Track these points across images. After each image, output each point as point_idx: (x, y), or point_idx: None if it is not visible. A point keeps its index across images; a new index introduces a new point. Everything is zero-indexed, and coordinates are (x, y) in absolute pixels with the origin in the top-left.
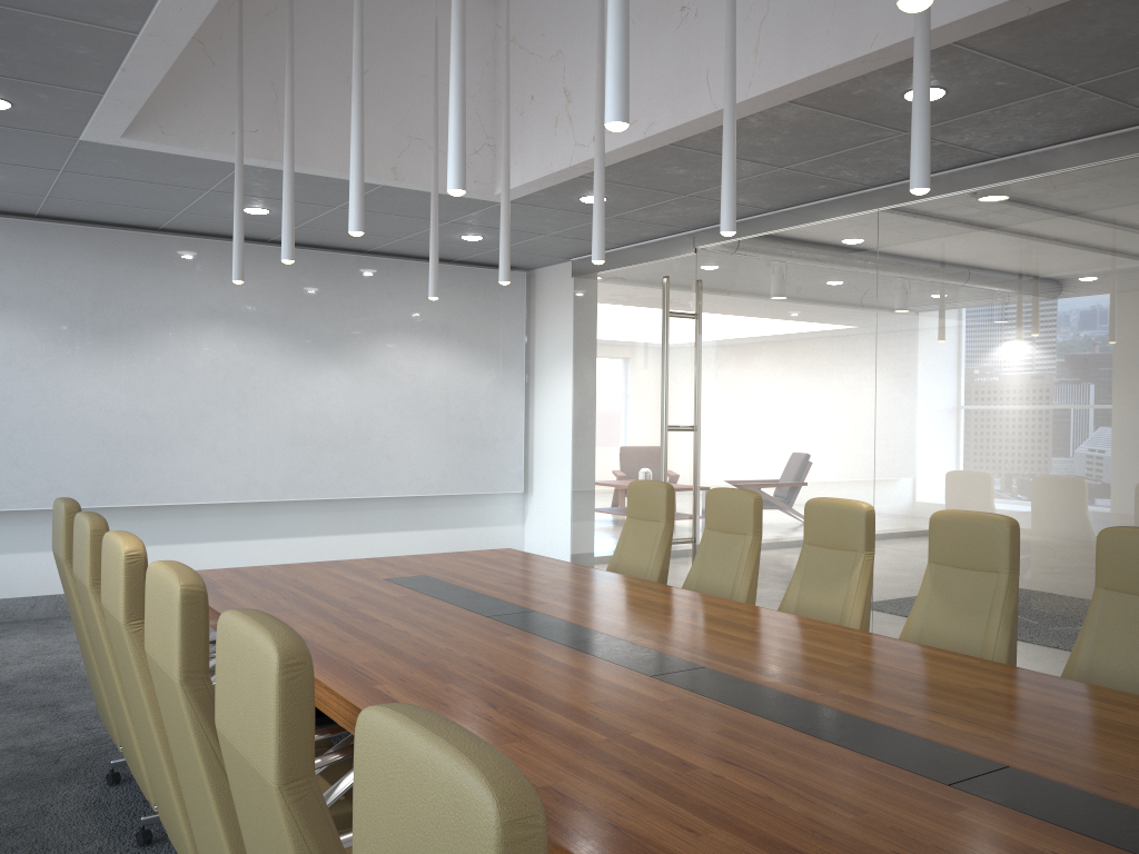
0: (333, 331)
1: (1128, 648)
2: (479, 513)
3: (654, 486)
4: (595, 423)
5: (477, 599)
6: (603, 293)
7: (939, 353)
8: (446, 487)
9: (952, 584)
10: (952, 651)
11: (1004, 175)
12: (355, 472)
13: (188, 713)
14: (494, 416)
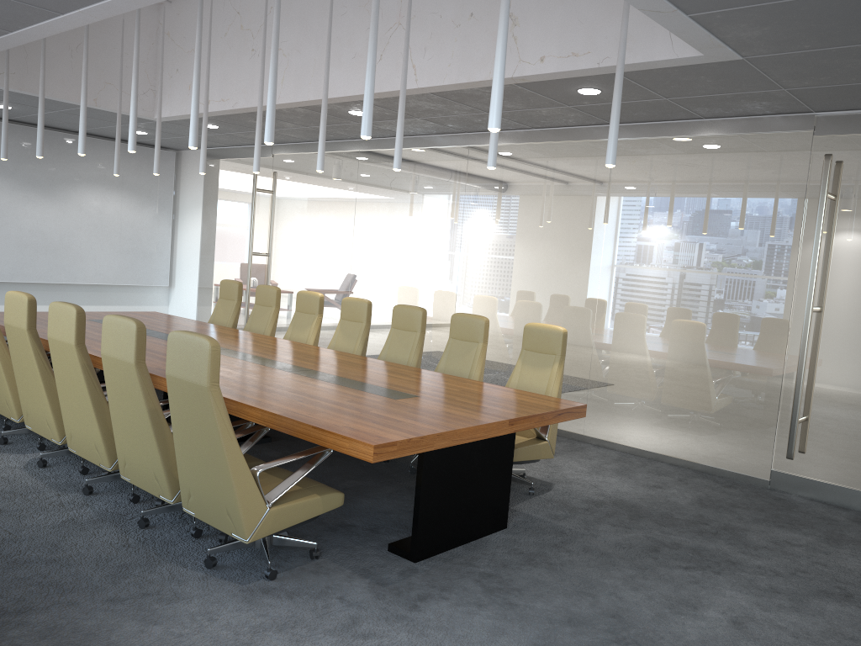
0: (47, 179)
1: (396, 349)
2: (140, 297)
3: (233, 283)
4: (214, 247)
5: None
6: (221, 171)
7: (380, 226)
8: (119, 280)
9: (347, 327)
10: None
11: (410, 144)
12: (59, 267)
13: (29, 340)
14: (151, 239)
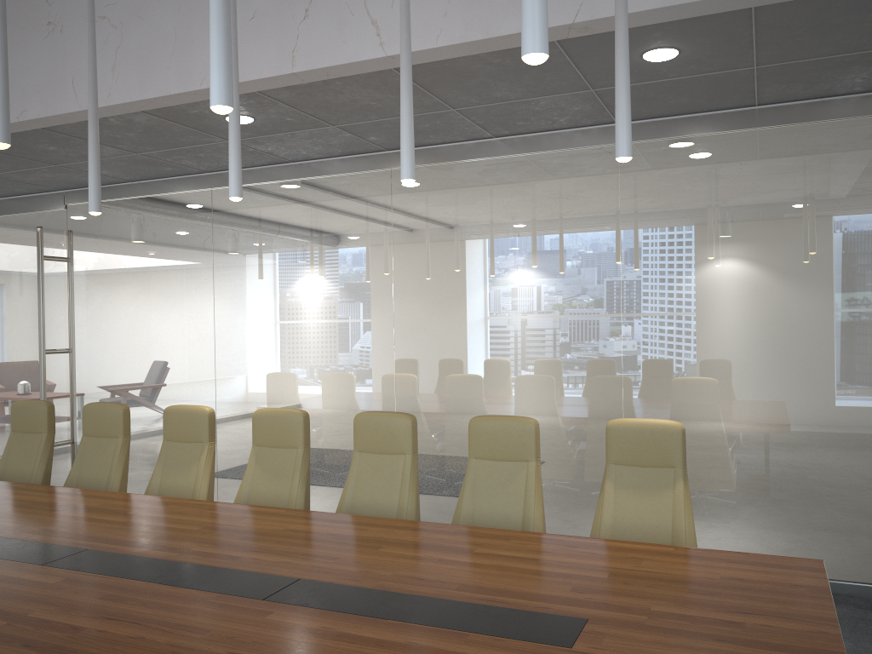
0: None
1: (373, 487)
2: None
3: (36, 404)
4: None
5: None
6: None
7: (258, 293)
8: None
9: (269, 459)
10: (270, 504)
11: (296, 174)
12: None
13: None
14: None
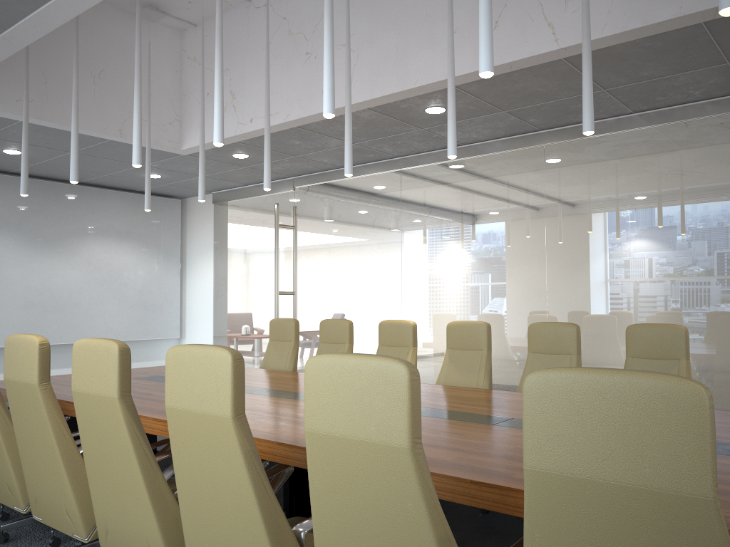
0: (54, 233)
1: None
2: (151, 352)
3: (287, 321)
4: (229, 292)
5: None
6: (234, 213)
7: (435, 246)
8: (130, 335)
9: (459, 358)
10: None
11: (466, 154)
12: (69, 326)
13: (123, 414)
14: (161, 289)
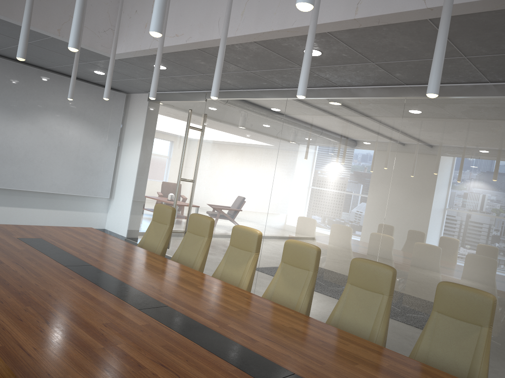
0: (19, 105)
1: (355, 311)
2: (85, 205)
3: (167, 208)
4: (148, 171)
5: (64, 255)
6: (161, 111)
7: (302, 166)
8: (70, 190)
9: (289, 273)
10: (284, 303)
11: (340, 94)
12: (21, 176)
13: None
14: (99, 160)
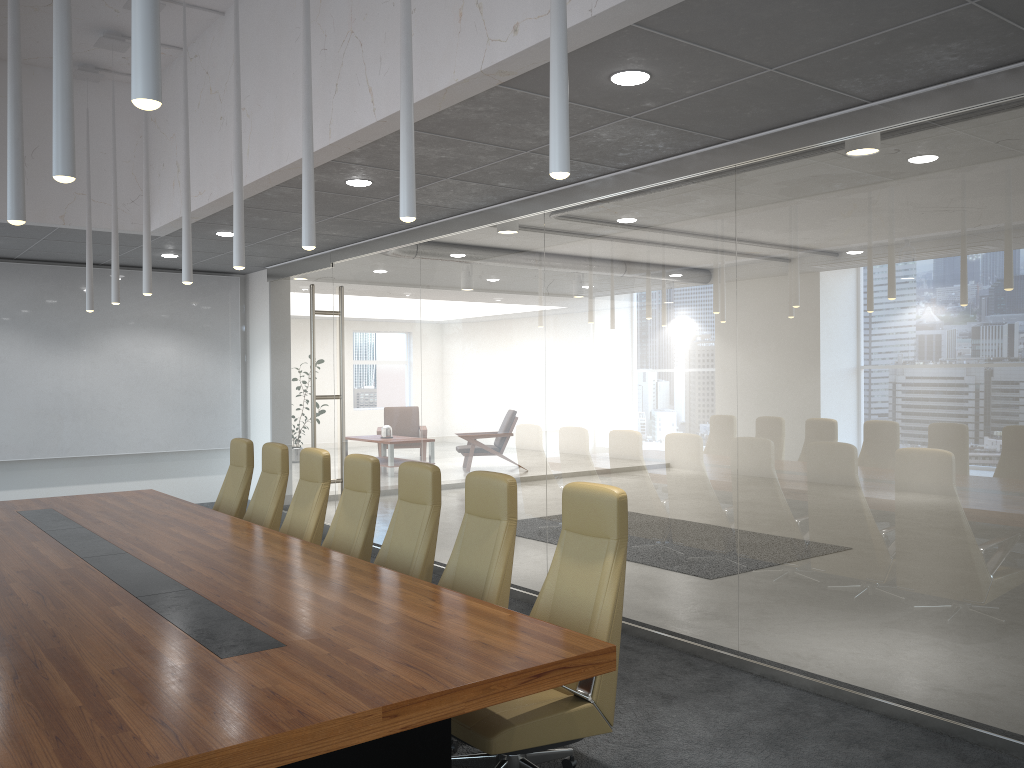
0: (71, 327)
1: (402, 534)
2: (206, 464)
3: (241, 442)
4: (283, 393)
5: (58, 521)
6: (285, 294)
7: (449, 344)
8: (173, 445)
9: (350, 501)
10: (343, 542)
11: (474, 223)
12: (93, 435)
13: None
14: (214, 389)
